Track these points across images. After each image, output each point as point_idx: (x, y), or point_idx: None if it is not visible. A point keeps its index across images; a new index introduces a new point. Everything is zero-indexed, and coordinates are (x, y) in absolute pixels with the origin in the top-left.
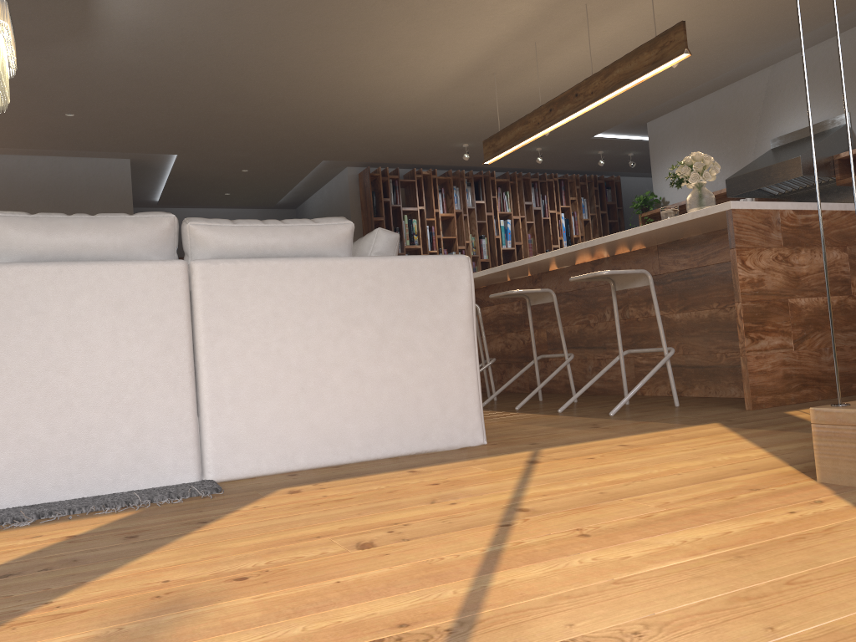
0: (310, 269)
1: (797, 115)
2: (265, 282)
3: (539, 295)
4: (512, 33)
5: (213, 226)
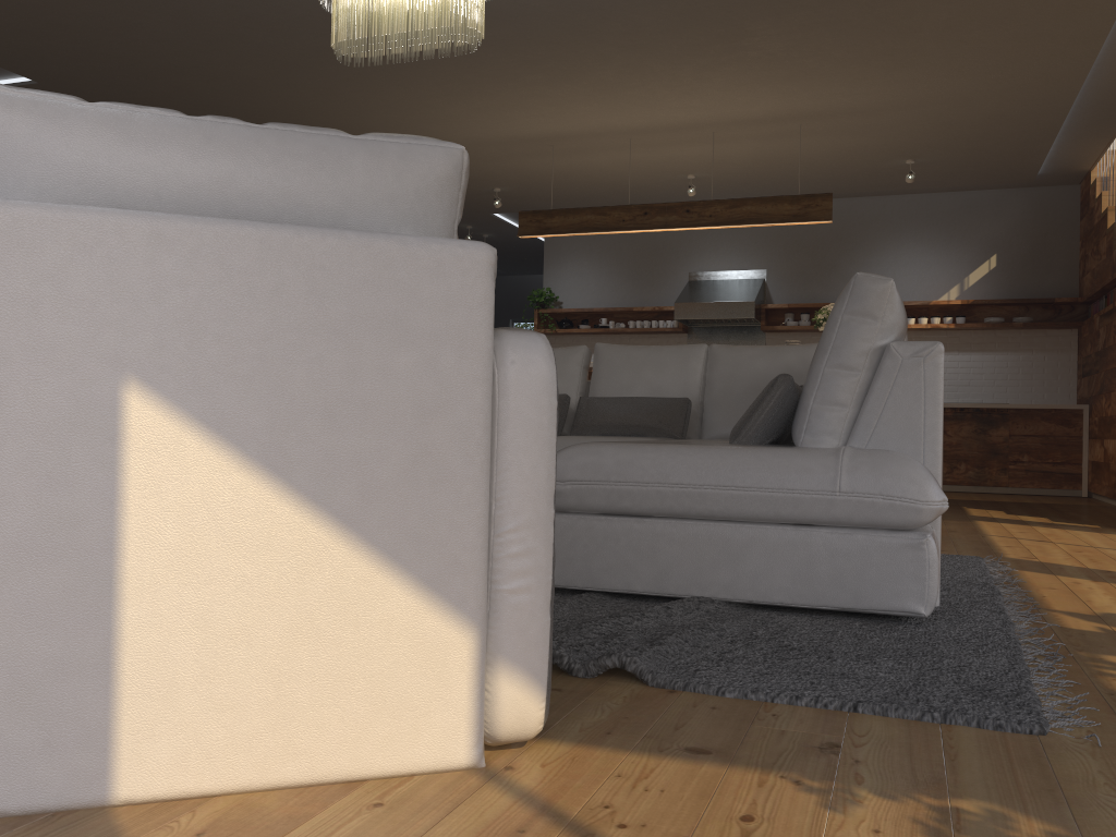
0: None
1: (718, 258)
2: None
3: None
4: (632, 127)
5: None
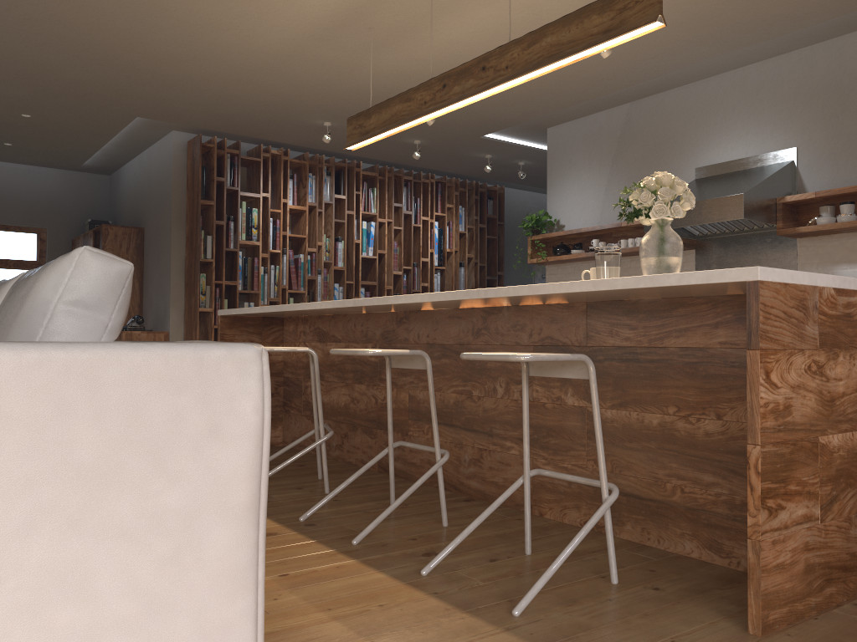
0: None
1: (732, 143)
2: None
3: (406, 355)
4: None
5: None
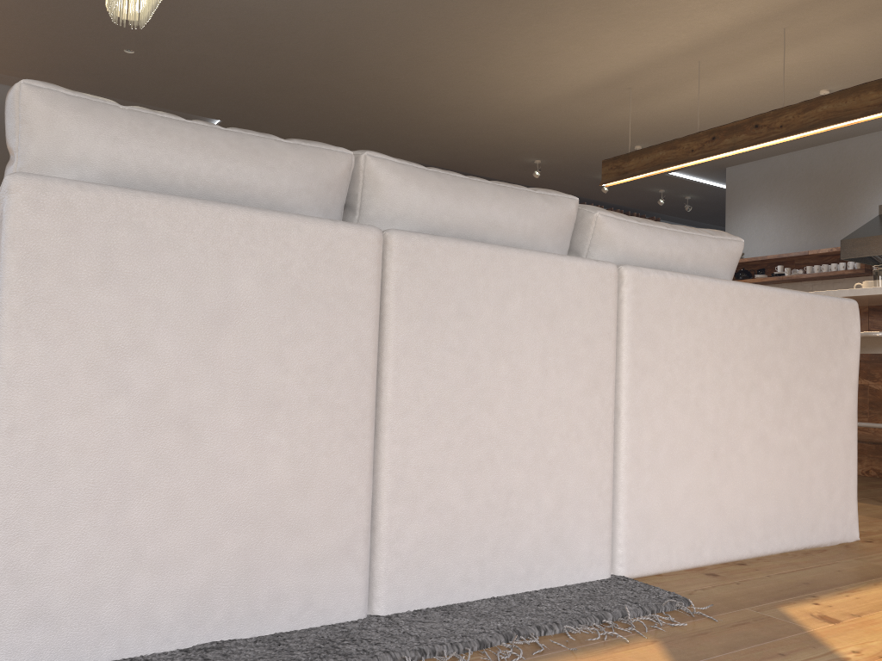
0: (731, 296)
1: None
2: (690, 306)
3: None
4: (684, 47)
5: (622, 221)
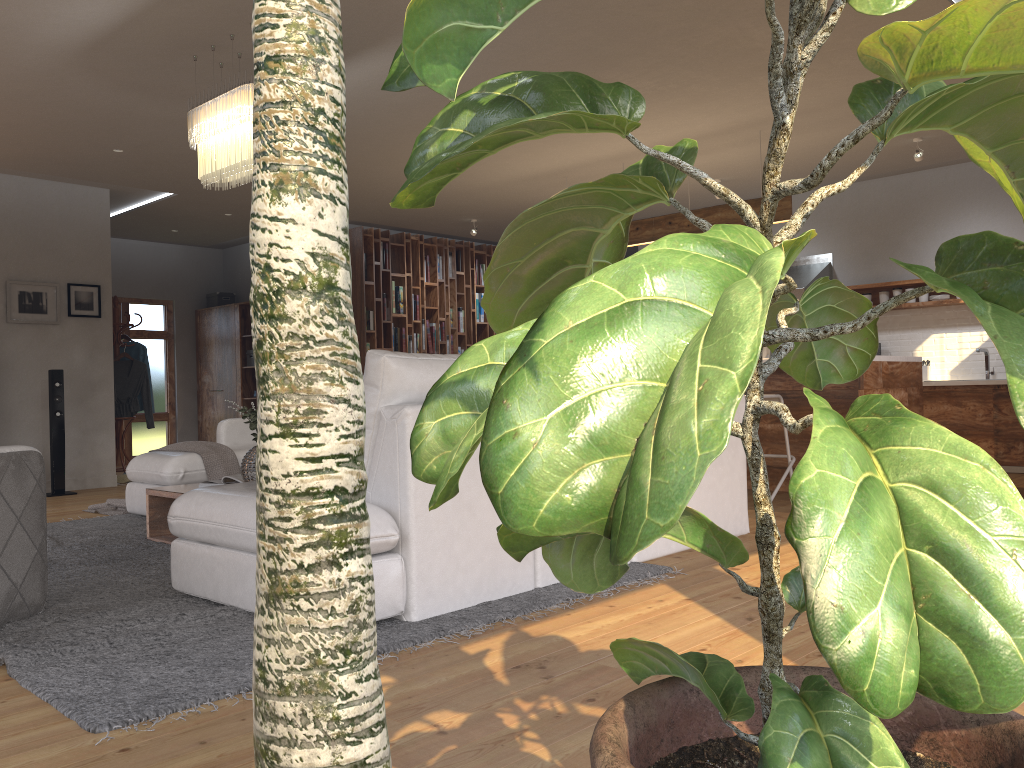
0: None
1: None
2: None
3: None
4: (612, 155)
5: None
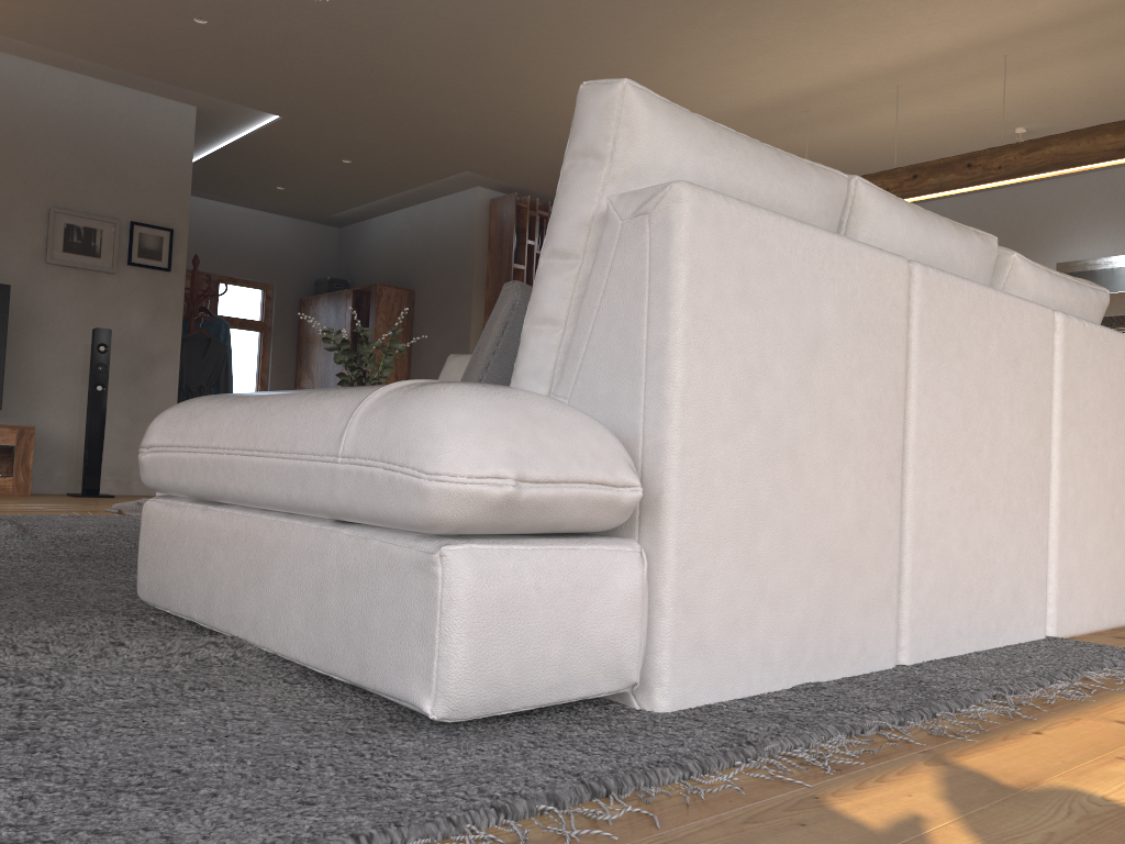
0: (1123, 349)
1: (1099, 241)
2: (1099, 357)
3: None
4: (888, 67)
5: (1032, 265)
